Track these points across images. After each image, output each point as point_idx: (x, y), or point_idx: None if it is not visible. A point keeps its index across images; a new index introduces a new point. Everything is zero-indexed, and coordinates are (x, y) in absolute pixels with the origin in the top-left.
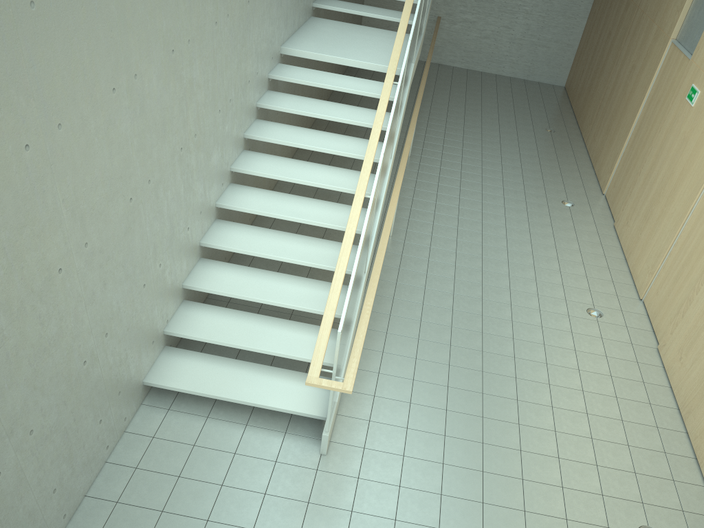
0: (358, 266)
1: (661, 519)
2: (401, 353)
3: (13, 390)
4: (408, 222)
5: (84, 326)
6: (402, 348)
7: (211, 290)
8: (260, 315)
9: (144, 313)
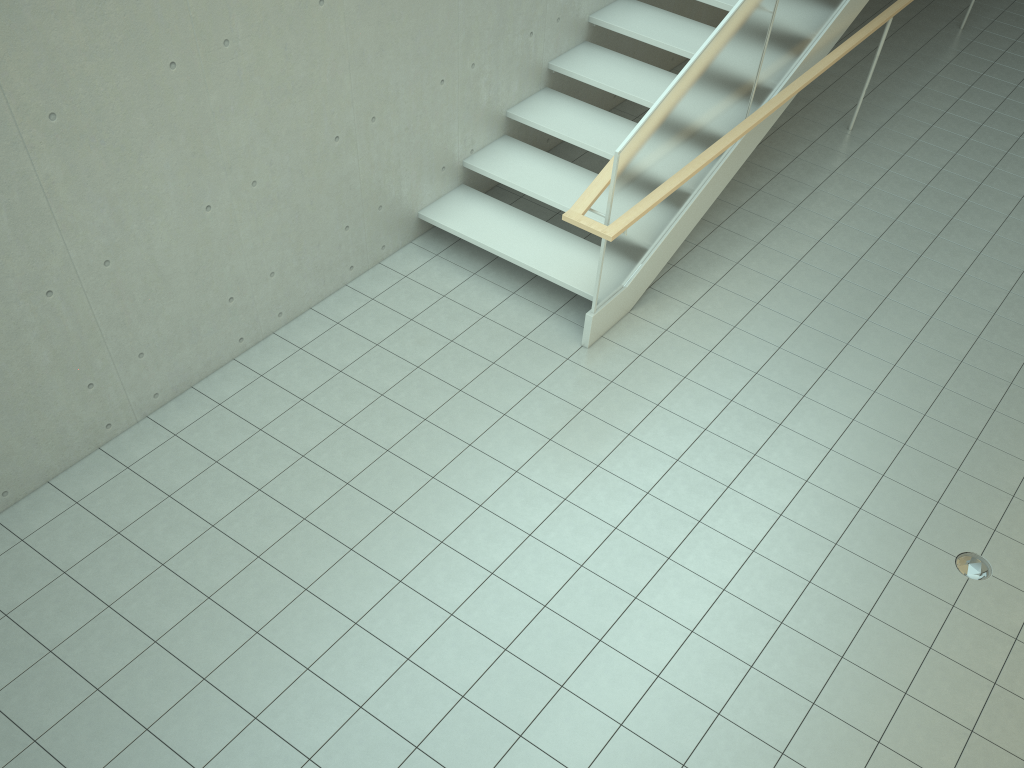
0: (695, 91)
1: (1008, 556)
2: (763, 270)
3: (239, 119)
4: (891, 117)
5: (344, 92)
6: (767, 266)
7: (536, 124)
8: (587, 170)
9: (435, 121)
